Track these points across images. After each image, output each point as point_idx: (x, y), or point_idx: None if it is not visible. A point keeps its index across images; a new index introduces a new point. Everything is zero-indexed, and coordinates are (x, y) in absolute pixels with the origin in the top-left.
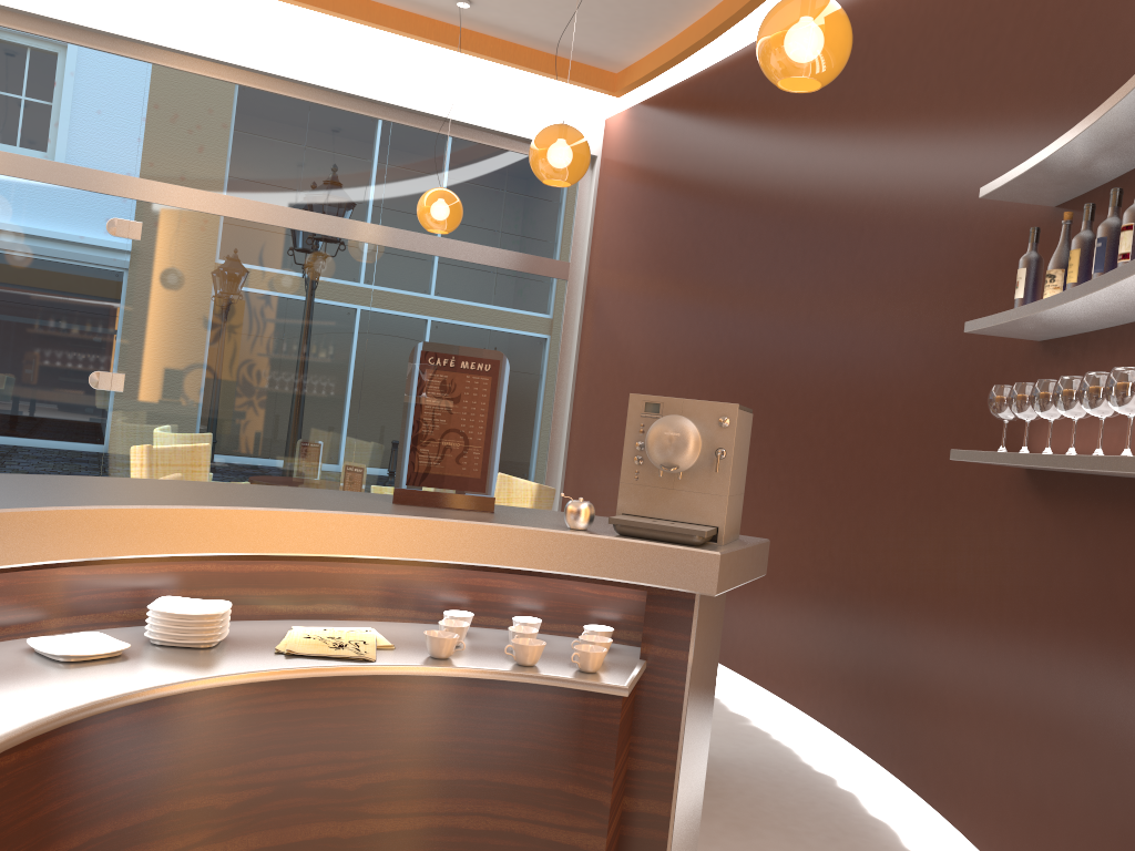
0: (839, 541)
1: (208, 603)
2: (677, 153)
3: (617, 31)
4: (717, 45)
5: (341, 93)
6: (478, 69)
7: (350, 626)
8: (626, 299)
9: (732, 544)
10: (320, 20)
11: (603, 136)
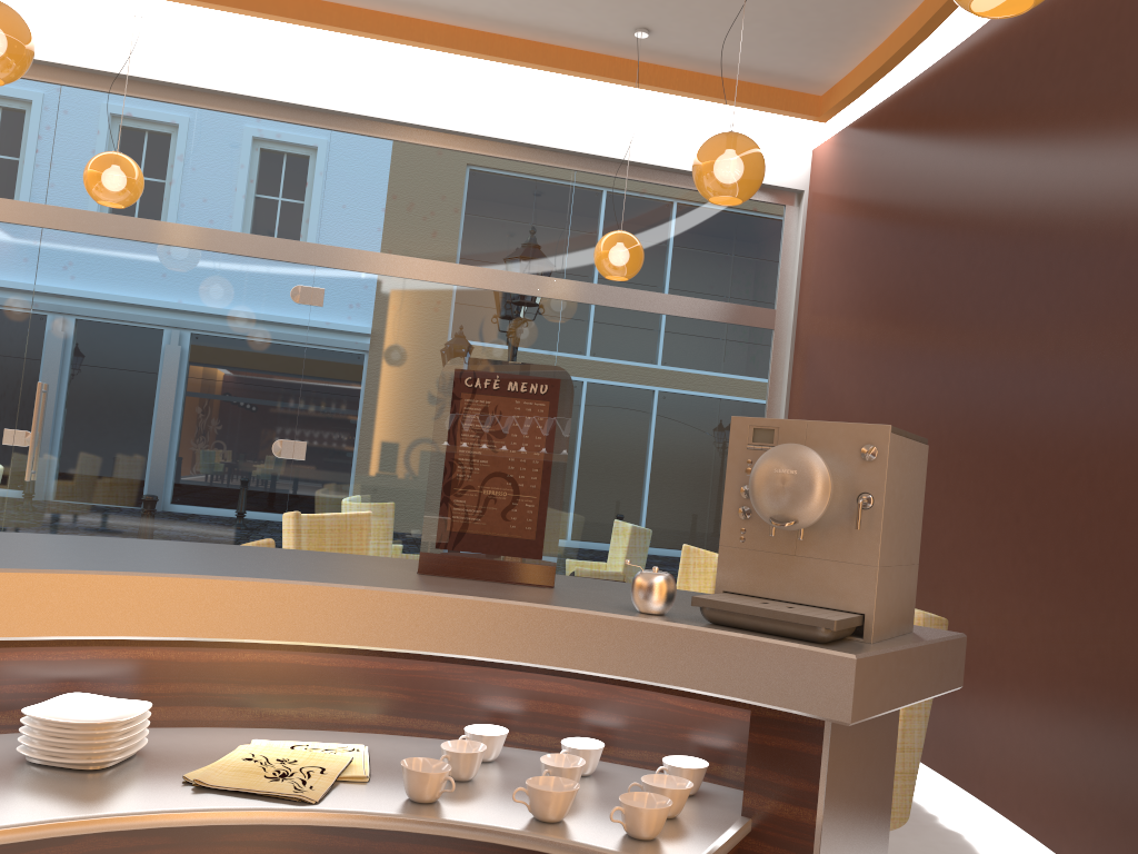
0: (1111, 635)
1: (122, 704)
2: (892, 173)
3: (815, 44)
4: (934, 43)
5: (522, 145)
6: (666, 106)
7: (340, 741)
8: (839, 345)
9: (891, 641)
10: (498, 71)
11: (810, 169)
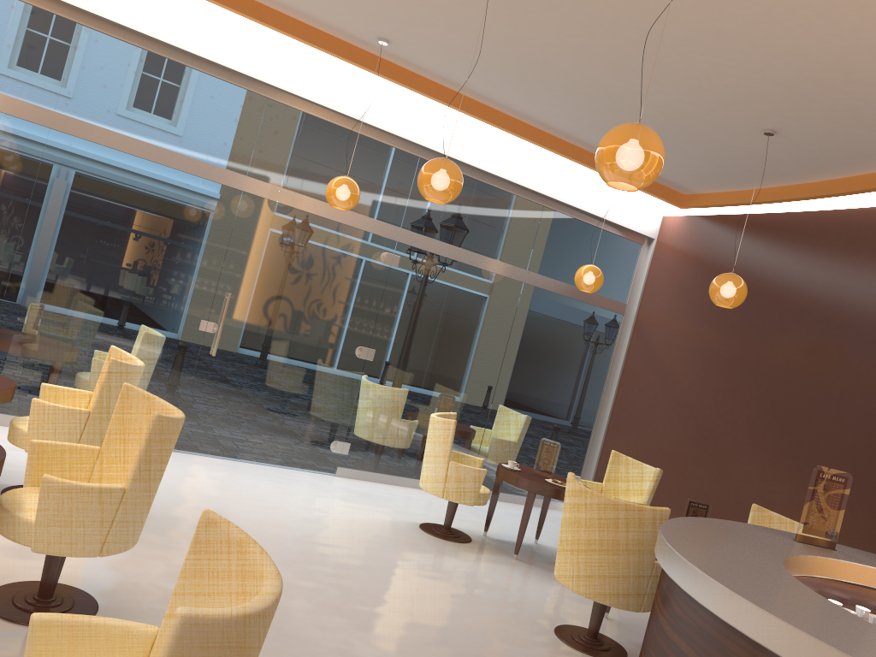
0: (859, 537)
1: None
2: (728, 259)
3: (707, 181)
4: (773, 204)
5: (520, 186)
6: (600, 180)
7: None
8: (673, 339)
9: None
10: (524, 144)
11: (660, 227)
